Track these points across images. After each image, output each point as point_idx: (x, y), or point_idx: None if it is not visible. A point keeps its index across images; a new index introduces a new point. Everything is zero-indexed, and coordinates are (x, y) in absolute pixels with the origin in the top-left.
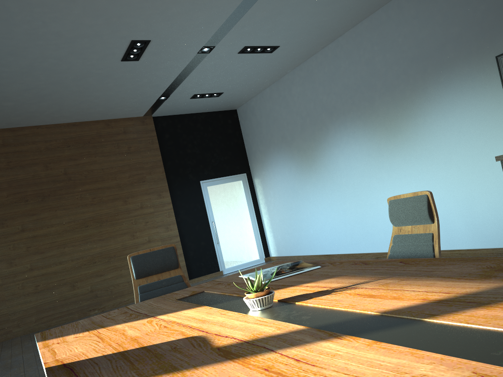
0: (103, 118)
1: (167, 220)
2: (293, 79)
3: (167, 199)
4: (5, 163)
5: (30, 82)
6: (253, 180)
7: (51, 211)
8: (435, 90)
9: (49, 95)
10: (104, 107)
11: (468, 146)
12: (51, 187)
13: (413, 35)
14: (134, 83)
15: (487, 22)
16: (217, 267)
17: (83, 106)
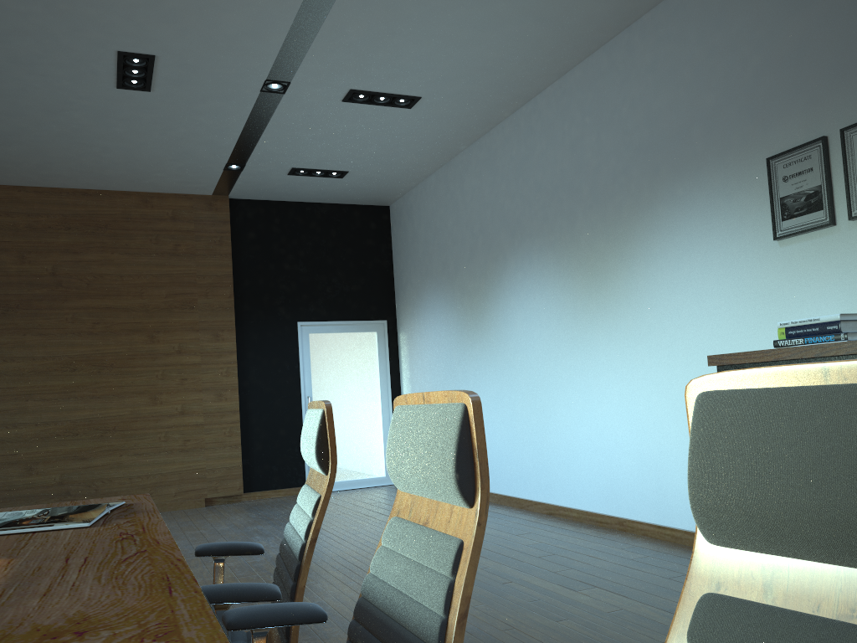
0: (137, 188)
1: (223, 382)
2: (468, 164)
3: (230, 345)
4: None
5: None
6: (398, 335)
7: (16, 335)
8: (667, 212)
9: (14, 135)
10: (130, 170)
11: (708, 328)
12: (24, 294)
13: (644, 102)
14: (164, 133)
15: (761, 89)
16: (302, 479)
17: (88, 163)
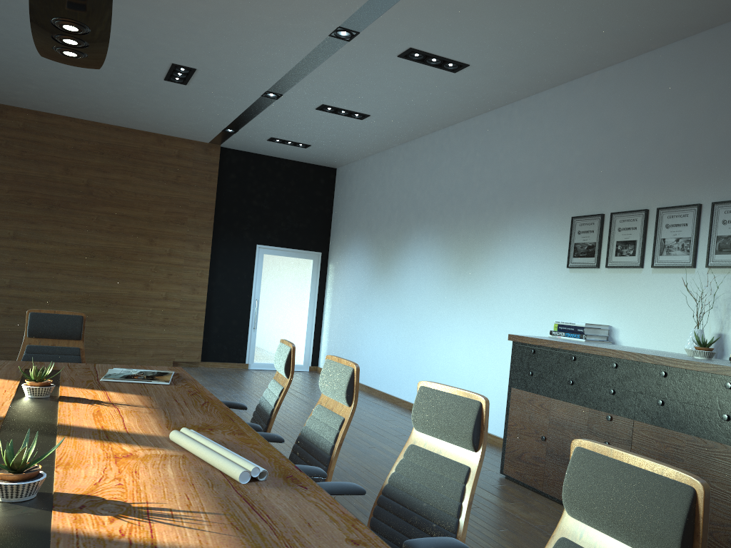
0: (156, 131)
1: (197, 280)
2: (397, 157)
3: (206, 254)
4: (18, 152)
5: (55, 73)
6: (328, 264)
7: (56, 225)
8: (514, 232)
9: (82, 91)
10: (155, 121)
11: (523, 311)
12: (65, 197)
13: (513, 156)
14: (187, 106)
15: (577, 173)
16: (244, 358)
17: (126, 113)
